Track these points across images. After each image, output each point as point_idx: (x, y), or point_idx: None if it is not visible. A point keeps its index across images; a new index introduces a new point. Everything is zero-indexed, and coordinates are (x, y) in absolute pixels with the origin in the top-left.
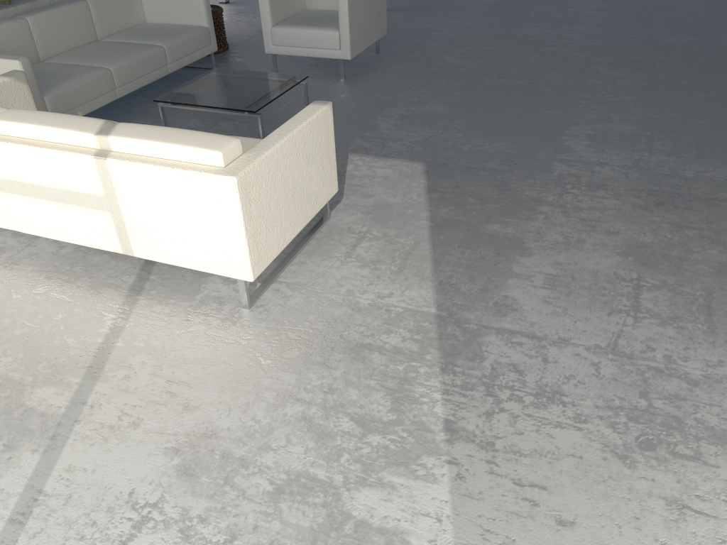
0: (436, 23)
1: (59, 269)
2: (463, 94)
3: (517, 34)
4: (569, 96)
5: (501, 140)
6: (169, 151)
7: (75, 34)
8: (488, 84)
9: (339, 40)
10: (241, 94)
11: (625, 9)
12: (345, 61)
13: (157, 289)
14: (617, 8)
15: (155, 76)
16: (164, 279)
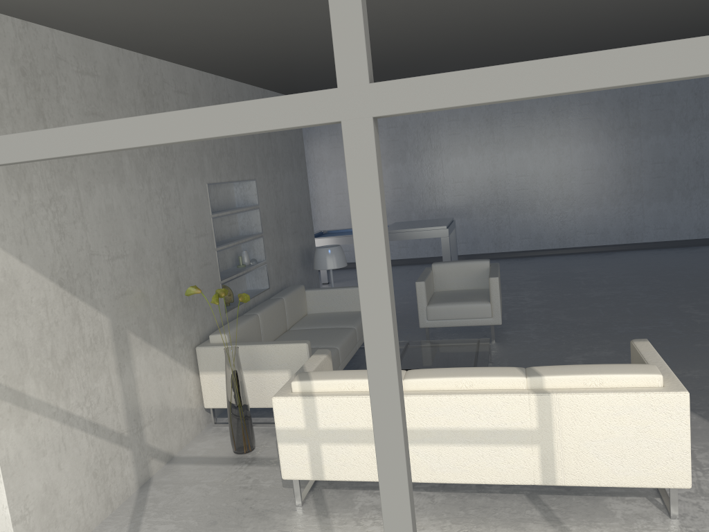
0: (512, 295)
1: (456, 514)
2: (612, 340)
3: (590, 296)
4: (698, 332)
5: (693, 368)
6: (607, 380)
7: (279, 325)
8: (621, 331)
9: (491, 310)
10: (454, 356)
11: (649, 272)
12: (476, 328)
13: (572, 516)
14: (641, 271)
15: (352, 353)
16: (567, 508)
